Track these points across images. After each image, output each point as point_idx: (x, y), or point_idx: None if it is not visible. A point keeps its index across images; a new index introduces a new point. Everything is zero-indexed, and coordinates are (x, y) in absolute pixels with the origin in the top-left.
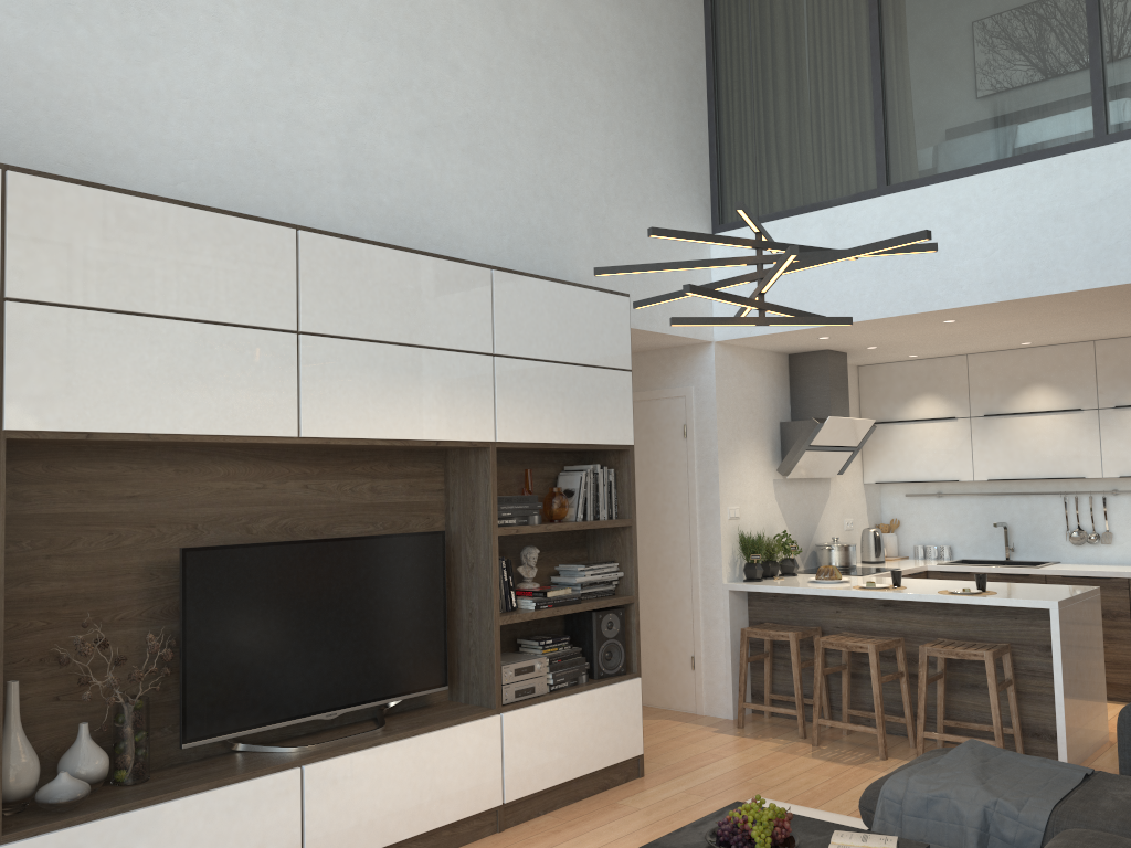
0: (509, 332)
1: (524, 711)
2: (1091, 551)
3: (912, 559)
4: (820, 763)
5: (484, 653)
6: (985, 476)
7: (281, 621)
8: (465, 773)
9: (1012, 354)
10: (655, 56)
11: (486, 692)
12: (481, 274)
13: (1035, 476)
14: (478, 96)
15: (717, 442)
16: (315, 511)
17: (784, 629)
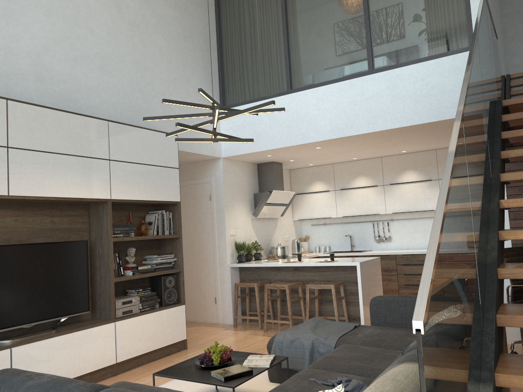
0: (117, 150)
1: (126, 320)
2: (384, 245)
3: (314, 252)
4: (265, 338)
5: (107, 295)
6: (341, 215)
7: (1, 282)
8: (97, 349)
9: (350, 163)
10: (192, 31)
11: (108, 313)
12: (103, 123)
13: (360, 214)
14: (104, 44)
15: (224, 201)
16: (21, 232)
17: (253, 282)
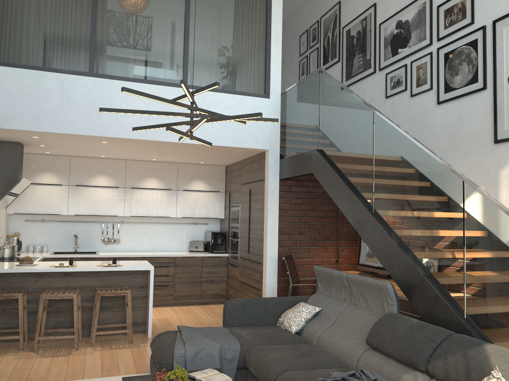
0: None
1: None
2: (111, 246)
3: (27, 252)
4: (51, 359)
5: None
6: (73, 213)
7: None
8: None
9: (92, 159)
10: None
11: None
12: None
13: (96, 214)
14: None
15: None
16: None
17: (10, 292)
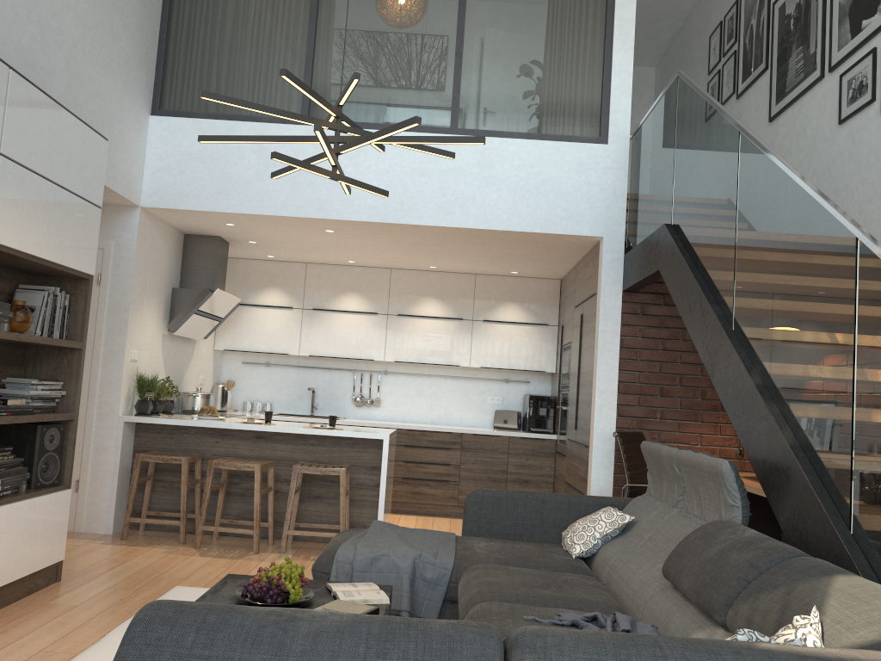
0: (16, 137)
1: None
2: (366, 411)
3: (242, 411)
4: (210, 559)
5: None
6: (308, 353)
7: None
8: None
9: (338, 268)
10: None
11: None
12: (0, 69)
13: (342, 356)
14: None
15: (131, 293)
16: None
17: (174, 455)
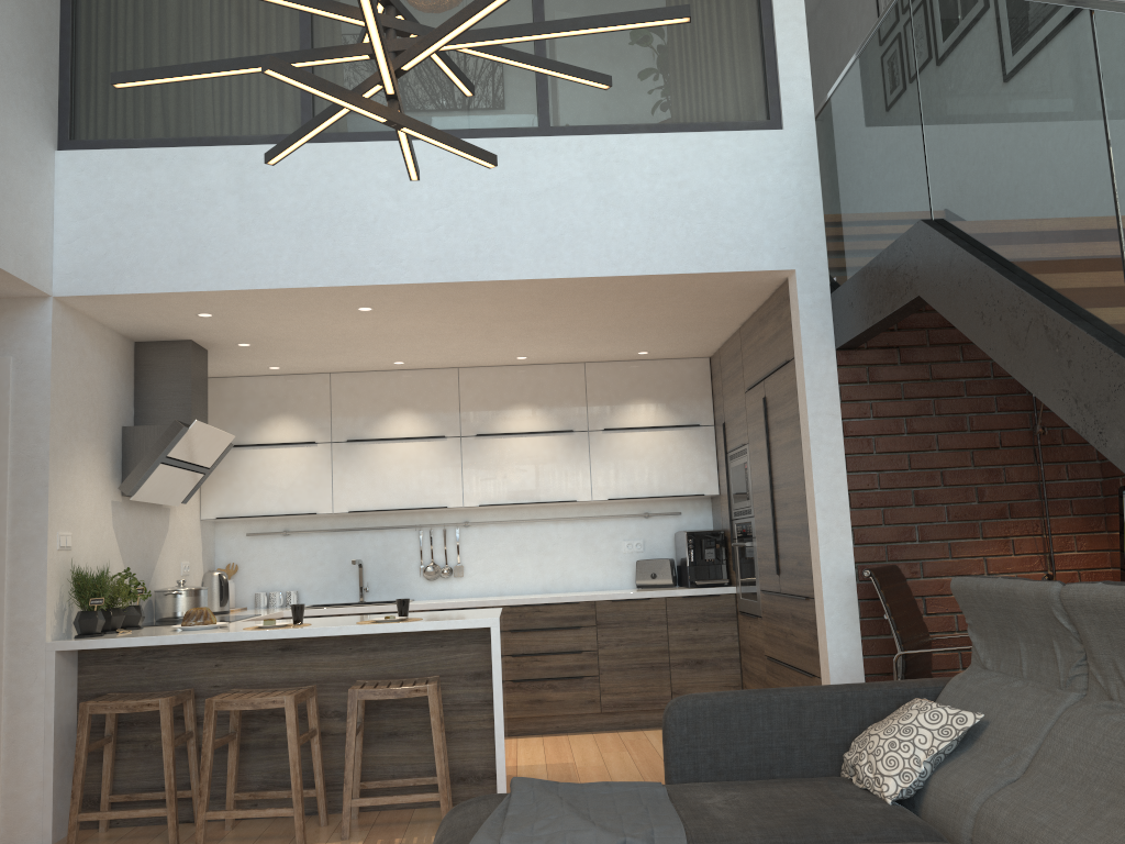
0: None
1: None
2: (444, 586)
3: (255, 609)
4: None
5: None
6: (346, 507)
7: None
8: None
9: (378, 376)
10: None
11: None
12: None
13: (398, 506)
14: None
15: (49, 437)
16: None
17: (146, 697)
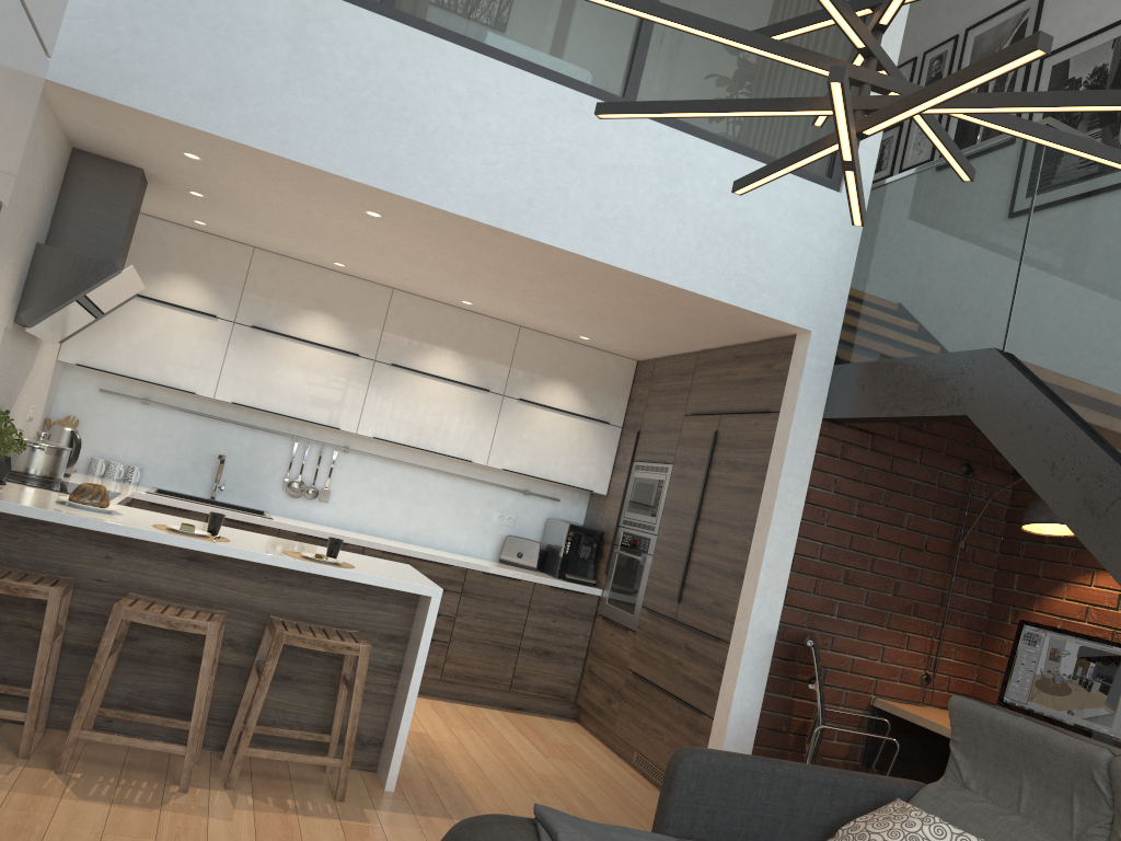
0: None
1: None
2: (303, 506)
3: (88, 475)
4: (107, 811)
5: None
6: (230, 397)
7: None
8: None
9: (306, 269)
10: None
11: None
12: None
13: (288, 413)
14: None
15: None
16: None
17: (26, 578)
